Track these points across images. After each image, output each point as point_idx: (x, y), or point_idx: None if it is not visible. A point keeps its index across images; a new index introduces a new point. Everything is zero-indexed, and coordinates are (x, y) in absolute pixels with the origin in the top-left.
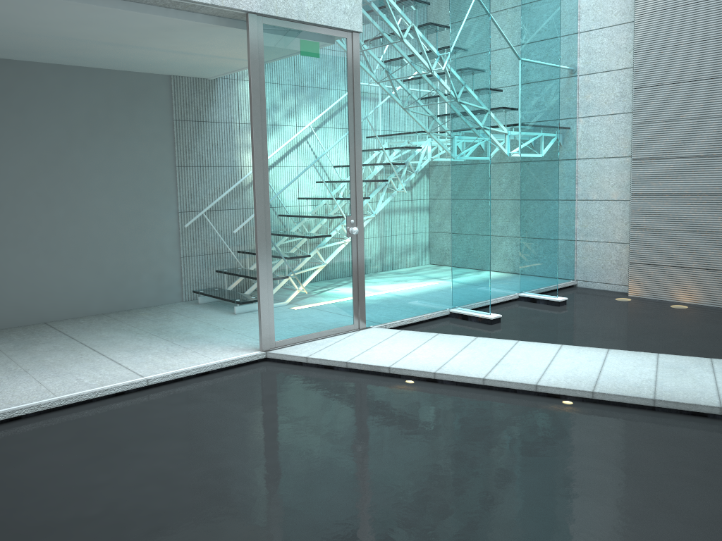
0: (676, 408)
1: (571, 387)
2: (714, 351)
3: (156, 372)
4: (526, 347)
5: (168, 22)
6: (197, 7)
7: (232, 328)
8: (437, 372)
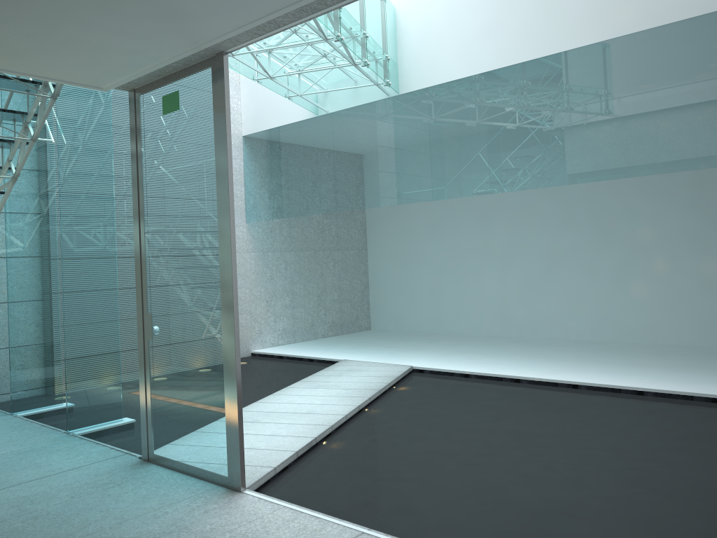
0: (383, 391)
1: (363, 400)
2: (261, 386)
3: (341, 530)
4: (261, 408)
5: (217, 22)
6: (253, 31)
7: (73, 535)
8: (332, 424)
